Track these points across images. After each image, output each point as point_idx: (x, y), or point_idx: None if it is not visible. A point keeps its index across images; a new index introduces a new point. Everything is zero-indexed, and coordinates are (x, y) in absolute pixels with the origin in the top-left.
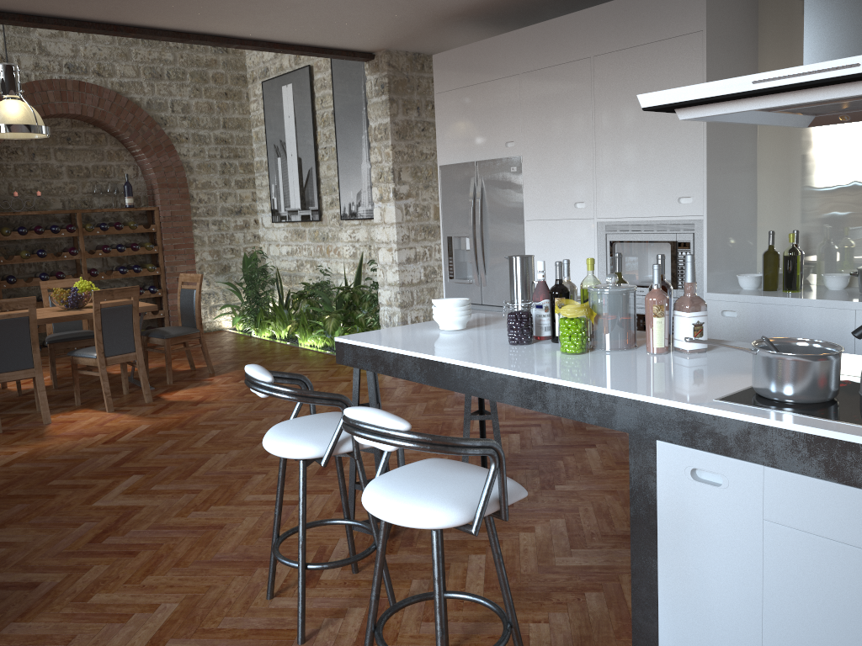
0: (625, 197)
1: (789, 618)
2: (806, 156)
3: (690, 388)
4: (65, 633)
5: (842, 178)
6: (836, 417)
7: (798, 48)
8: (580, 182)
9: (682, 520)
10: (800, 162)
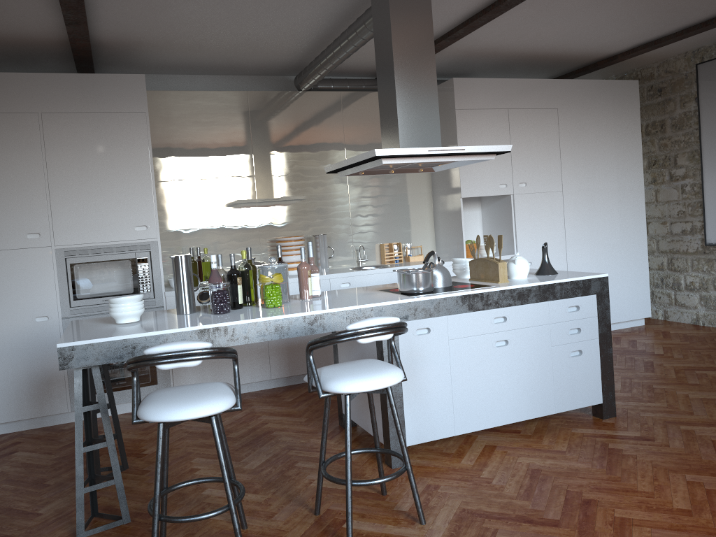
0: (85, 227)
1: (461, 379)
2: (186, 201)
3: (386, 298)
4: None
5: (210, 215)
6: (454, 290)
7: (174, 134)
8: (33, 216)
9: (413, 358)
10: (183, 205)
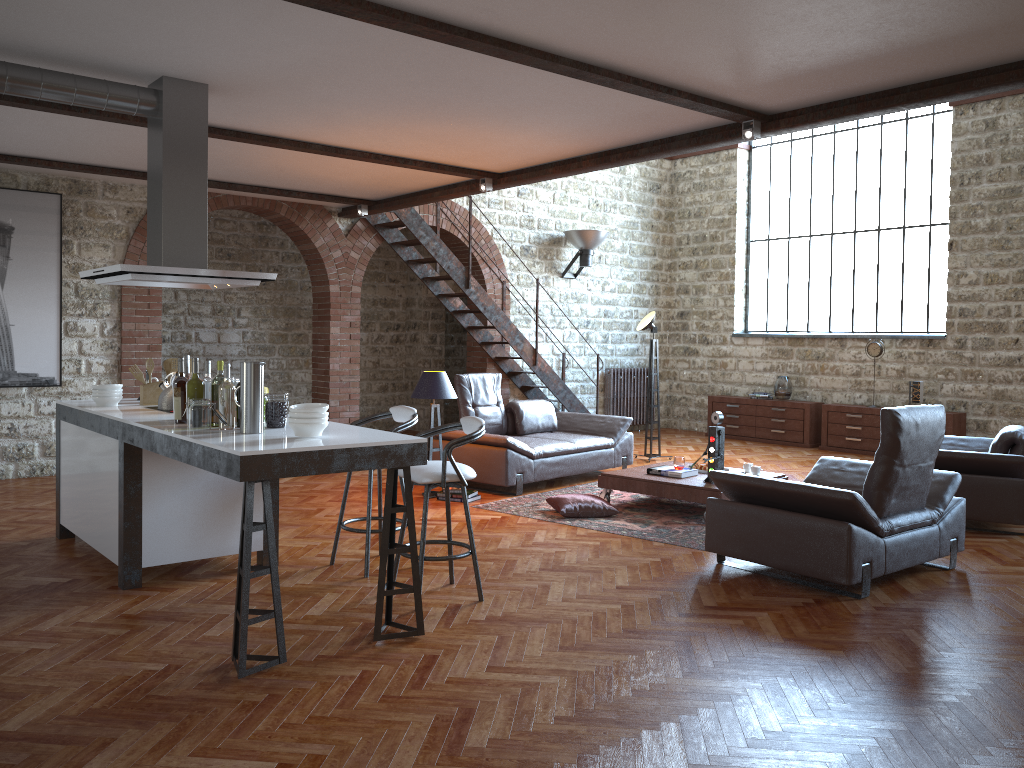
0: None
1: None
2: None
3: None
4: (611, 592)
5: None
6: None
7: None
8: None
9: None
10: None
